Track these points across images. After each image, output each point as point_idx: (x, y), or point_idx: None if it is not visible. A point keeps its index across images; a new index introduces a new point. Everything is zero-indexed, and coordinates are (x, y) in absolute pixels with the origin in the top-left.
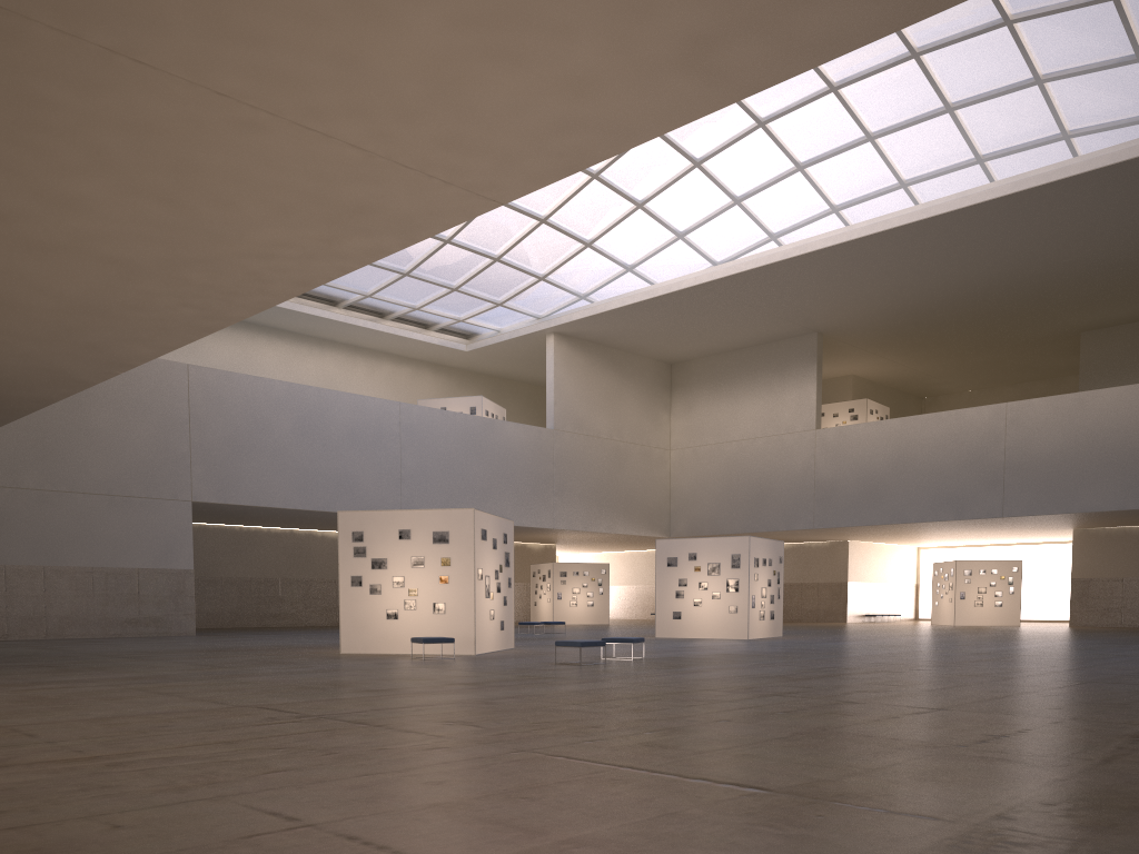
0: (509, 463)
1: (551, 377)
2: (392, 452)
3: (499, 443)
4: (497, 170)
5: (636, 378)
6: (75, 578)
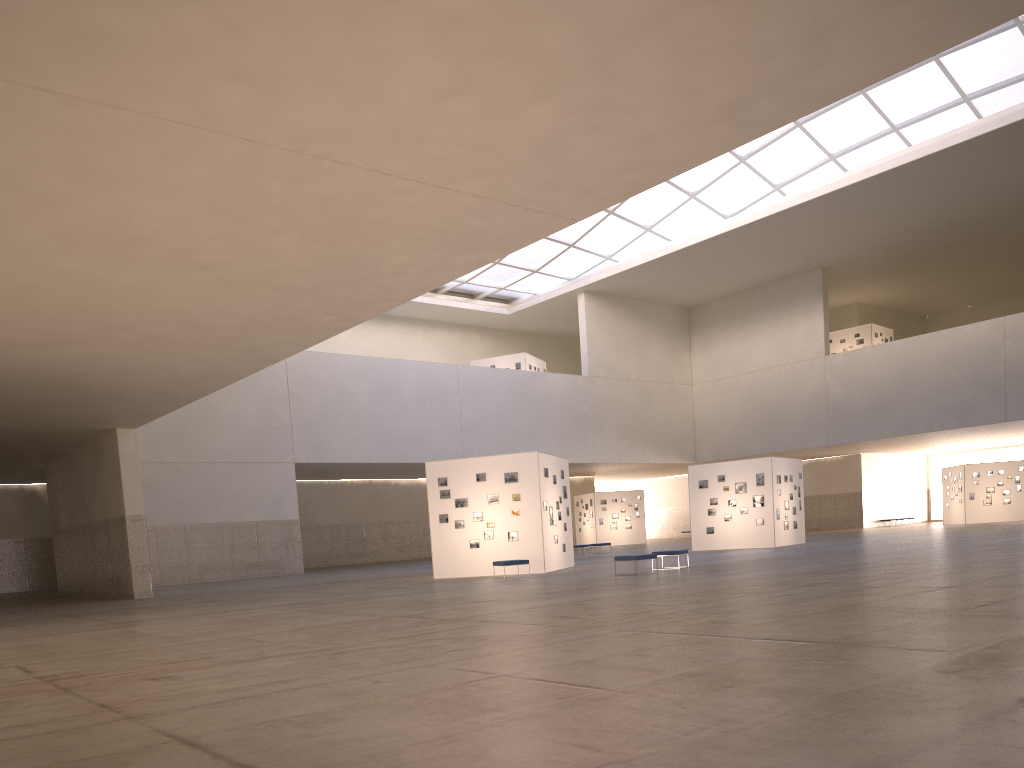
0: (552, 408)
1: (583, 330)
2: (452, 407)
3: (543, 392)
4: (577, 199)
5: (658, 324)
6: (208, 533)
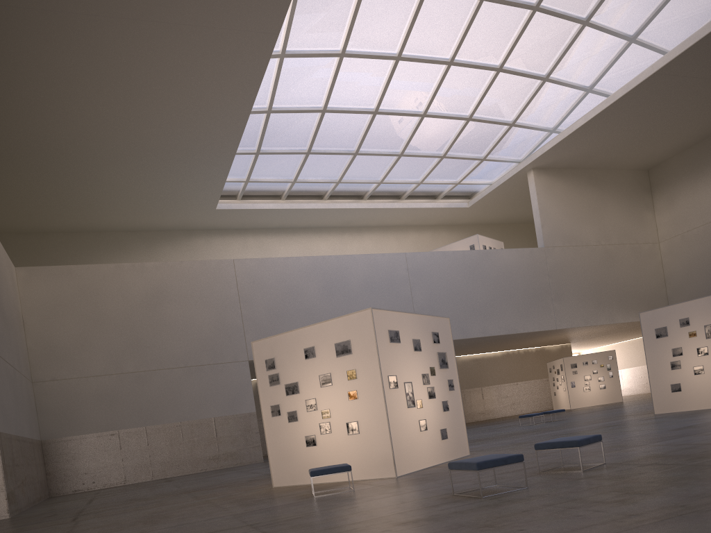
0: (508, 282)
1: (535, 205)
2: (403, 293)
3: (496, 268)
4: None
5: (616, 189)
6: (168, 432)
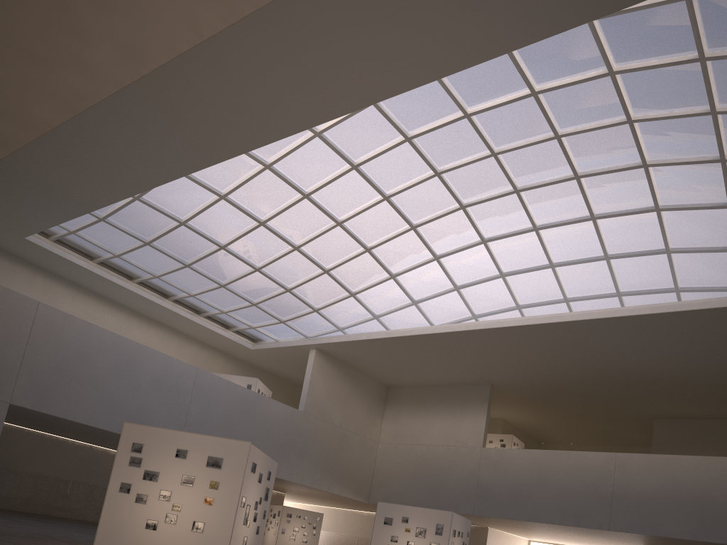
0: (268, 428)
1: (308, 376)
2: (183, 401)
3: (264, 412)
4: None
5: (364, 391)
6: None
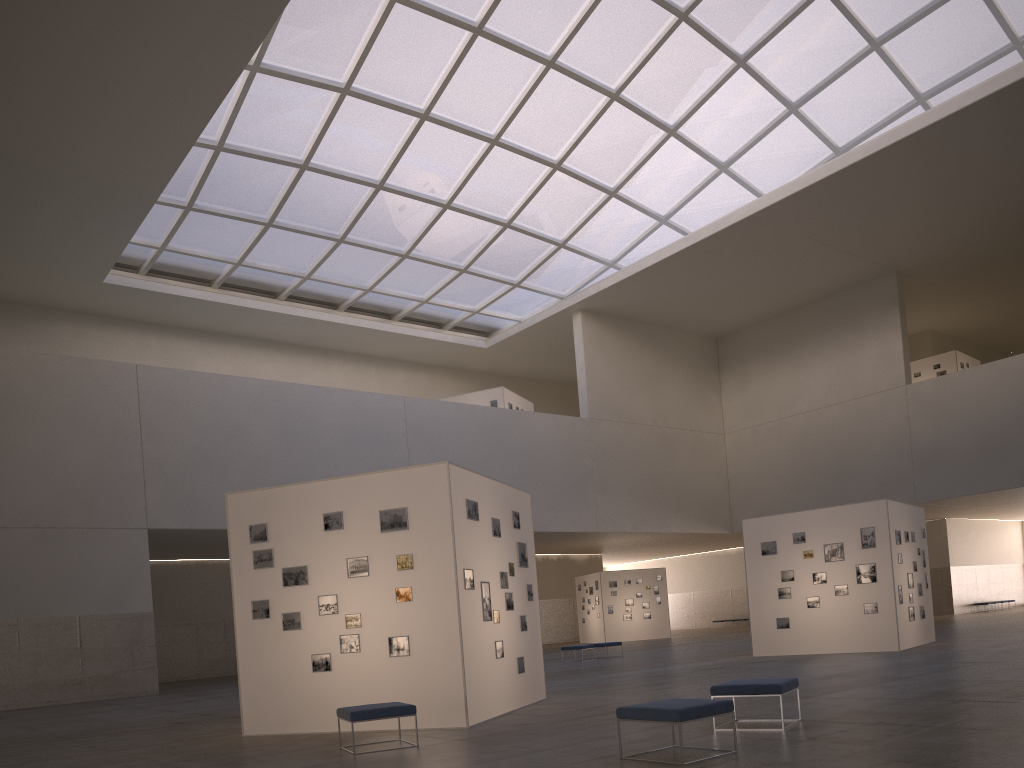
0: (540, 459)
1: (581, 360)
2: (397, 454)
3: (527, 437)
4: None
5: (679, 356)
6: None
